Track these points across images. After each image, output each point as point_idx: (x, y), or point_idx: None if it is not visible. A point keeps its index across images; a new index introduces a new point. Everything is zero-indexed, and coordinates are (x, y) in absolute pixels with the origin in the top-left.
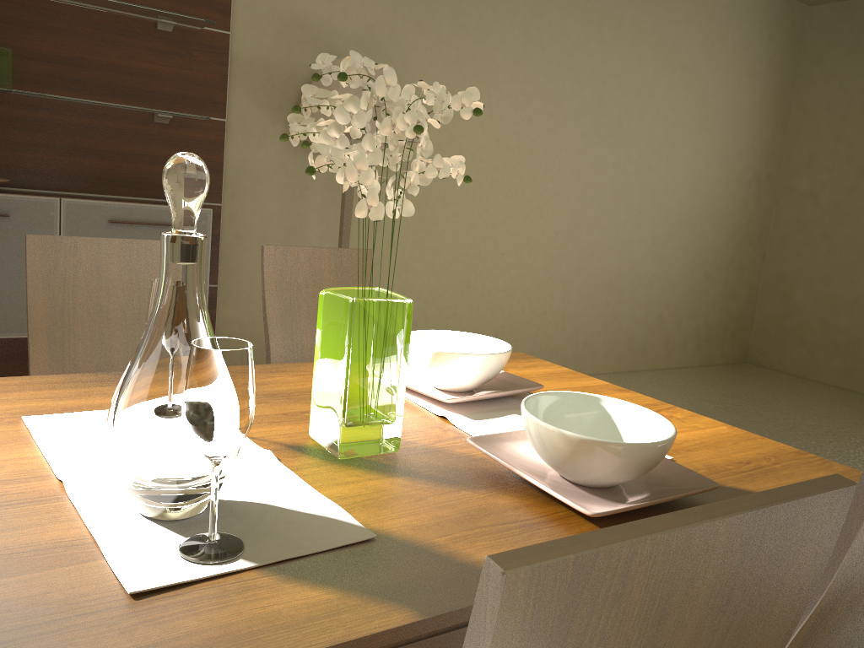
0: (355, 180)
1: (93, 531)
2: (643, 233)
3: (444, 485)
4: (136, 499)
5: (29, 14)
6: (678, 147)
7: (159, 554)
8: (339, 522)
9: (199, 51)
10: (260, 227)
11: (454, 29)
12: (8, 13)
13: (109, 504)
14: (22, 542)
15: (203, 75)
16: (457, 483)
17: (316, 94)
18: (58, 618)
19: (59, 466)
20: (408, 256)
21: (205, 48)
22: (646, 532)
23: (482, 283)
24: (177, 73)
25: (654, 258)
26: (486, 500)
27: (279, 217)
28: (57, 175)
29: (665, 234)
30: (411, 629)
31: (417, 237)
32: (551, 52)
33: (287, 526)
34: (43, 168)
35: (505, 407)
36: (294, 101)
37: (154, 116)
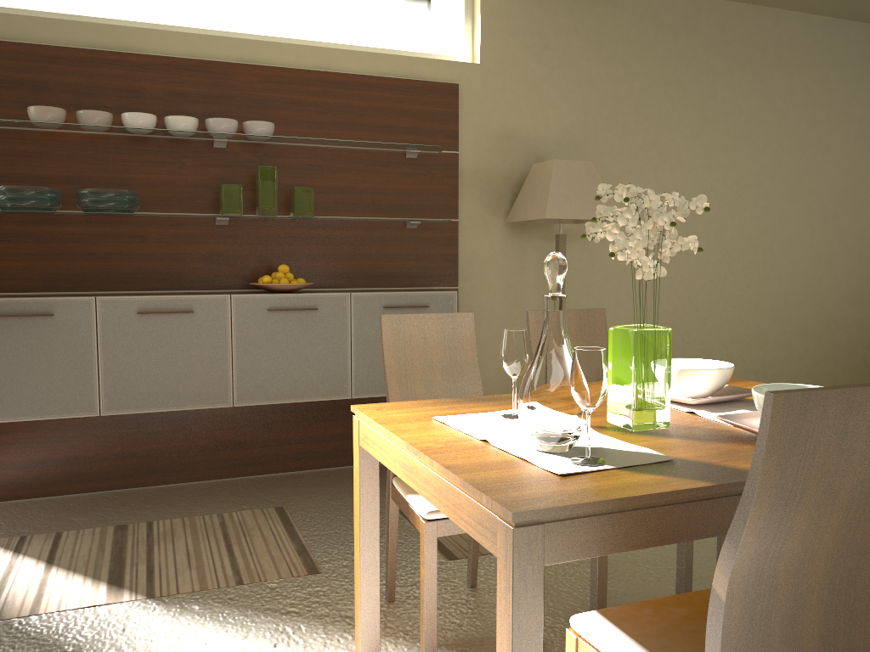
0: (635, 257)
1: (521, 456)
2: (836, 279)
3: (706, 441)
4: (539, 440)
5: (320, 160)
6: (863, 194)
7: (561, 463)
8: (650, 454)
9: (436, 170)
10: (488, 303)
11: (637, 120)
12: (306, 161)
13: (518, 447)
14: (488, 460)
15: (440, 187)
16: (714, 440)
17: (606, 209)
18: (533, 481)
19: (476, 435)
20: (612, 317)
21: (440, 166)
22: (832, 388)
23: (681, 337)
24: (421, 189)
25: (850, 302)
26: (736, 447)
27: (503, 293)
28: (340, 276)
29: (859, 279)
30: (710, 489)
31: (618, 301)
32: (726, 127)
33: (621, 455)
34: (331, 271)
35: (734, 406)
36: (509, 198)
37: (406, 223)
